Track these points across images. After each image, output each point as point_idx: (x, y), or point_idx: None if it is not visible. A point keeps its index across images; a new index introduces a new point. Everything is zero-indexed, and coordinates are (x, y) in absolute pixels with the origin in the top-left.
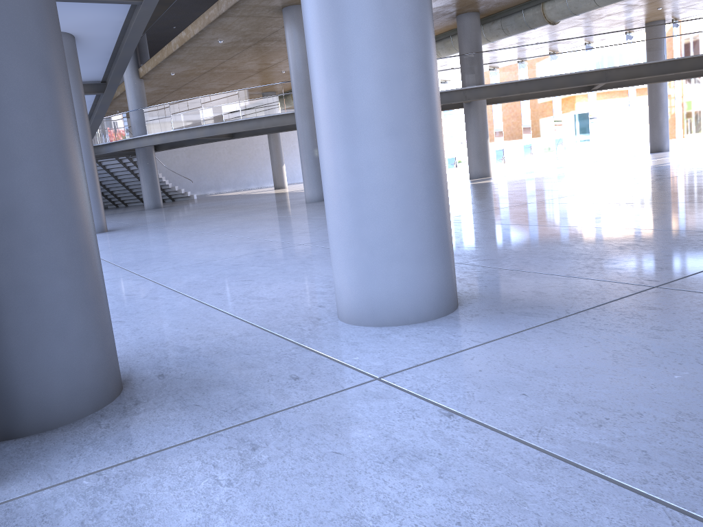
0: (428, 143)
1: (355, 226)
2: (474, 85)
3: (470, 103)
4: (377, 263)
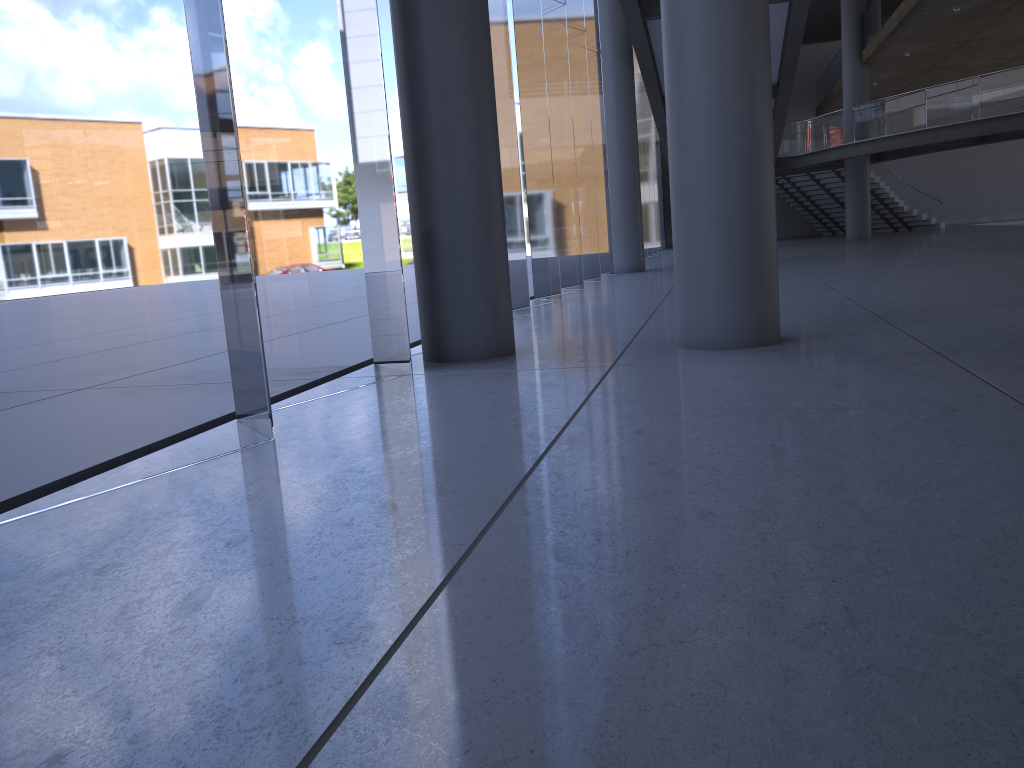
0: (732, 207)
1: (678, 269)
2: None
3: None
4: (687, 299)
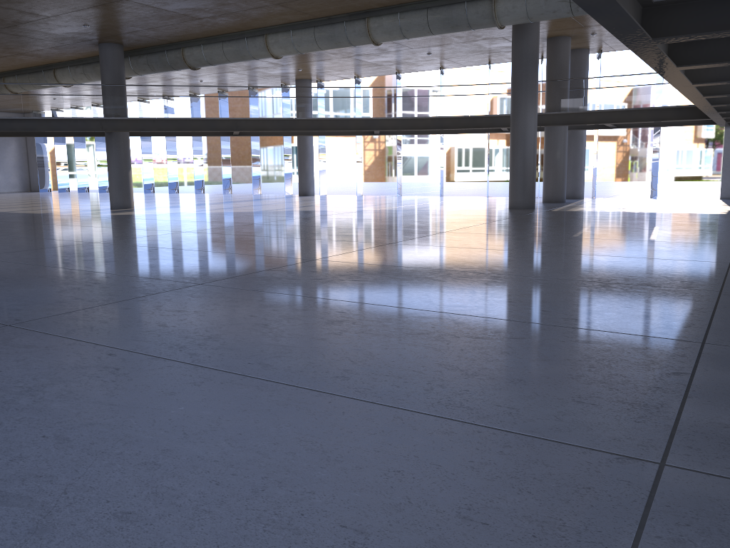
0: None
1: None
2: (111, 116)
3: (111, 133)
4: None
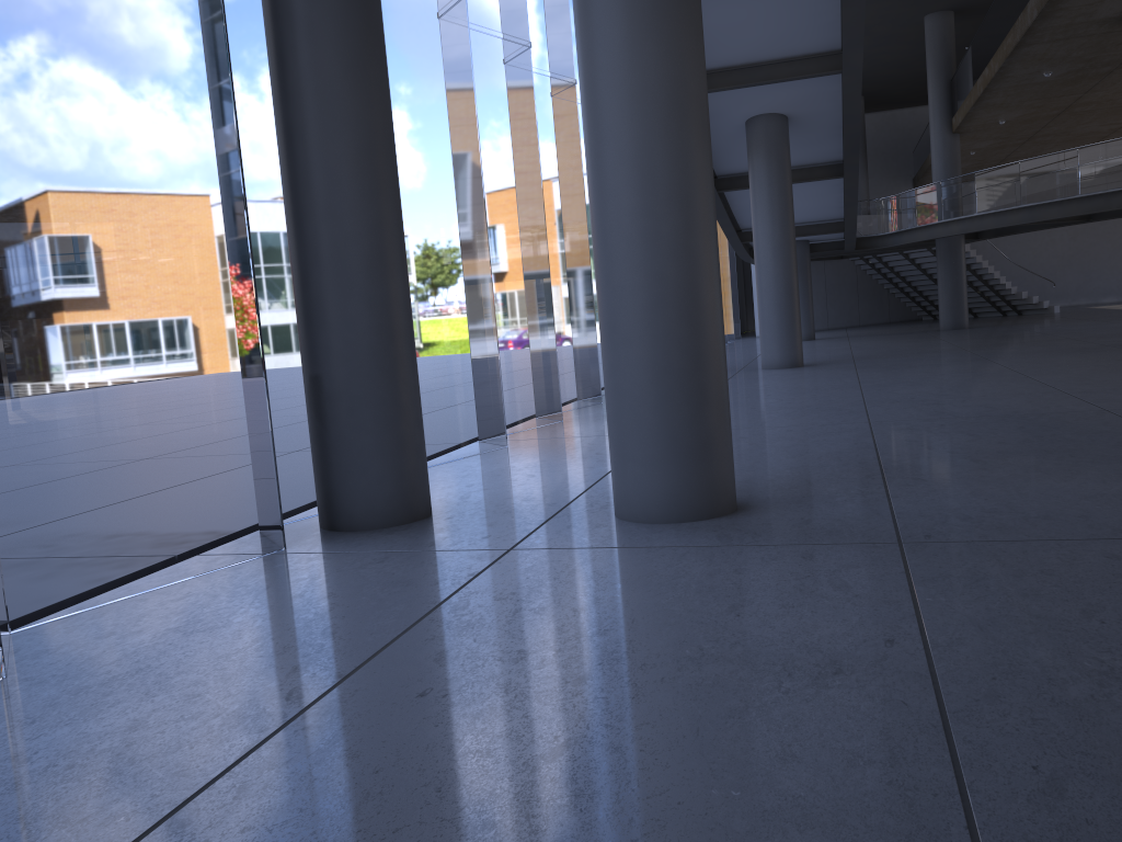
0: (663, 352)
1: (608, 423)
2: None
3: None
4: (618, 460)
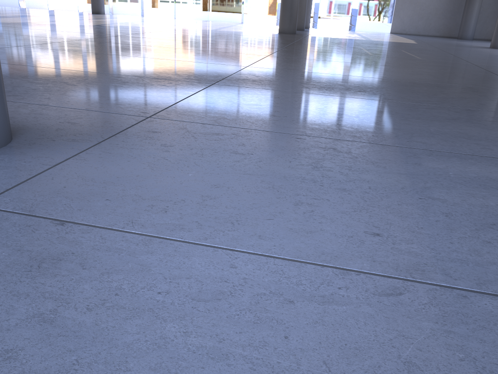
0: None
1: None
2: None
3: None
4: None
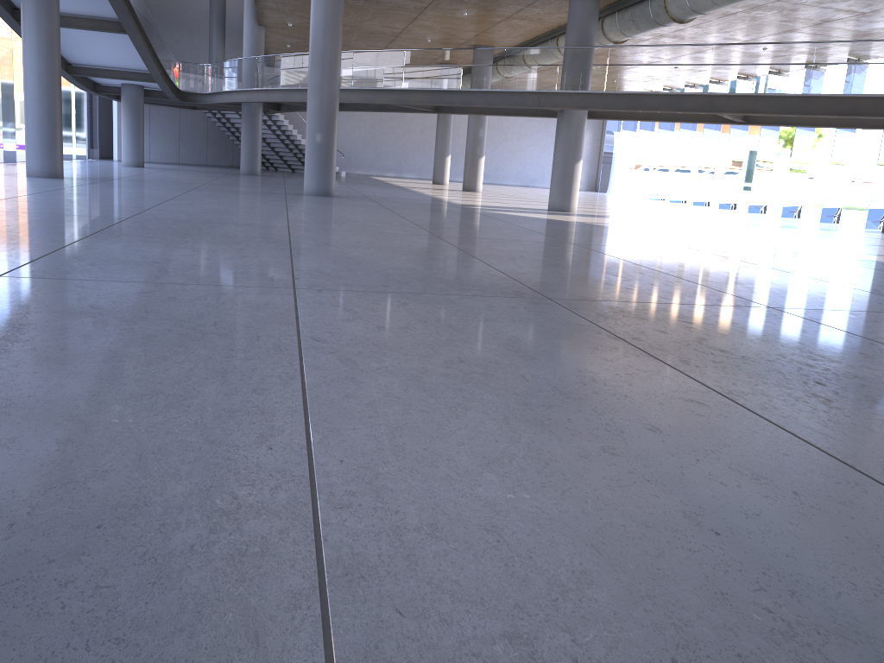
0: None
1: None
2: (552, 89)
3: (562, 113)
4: None
